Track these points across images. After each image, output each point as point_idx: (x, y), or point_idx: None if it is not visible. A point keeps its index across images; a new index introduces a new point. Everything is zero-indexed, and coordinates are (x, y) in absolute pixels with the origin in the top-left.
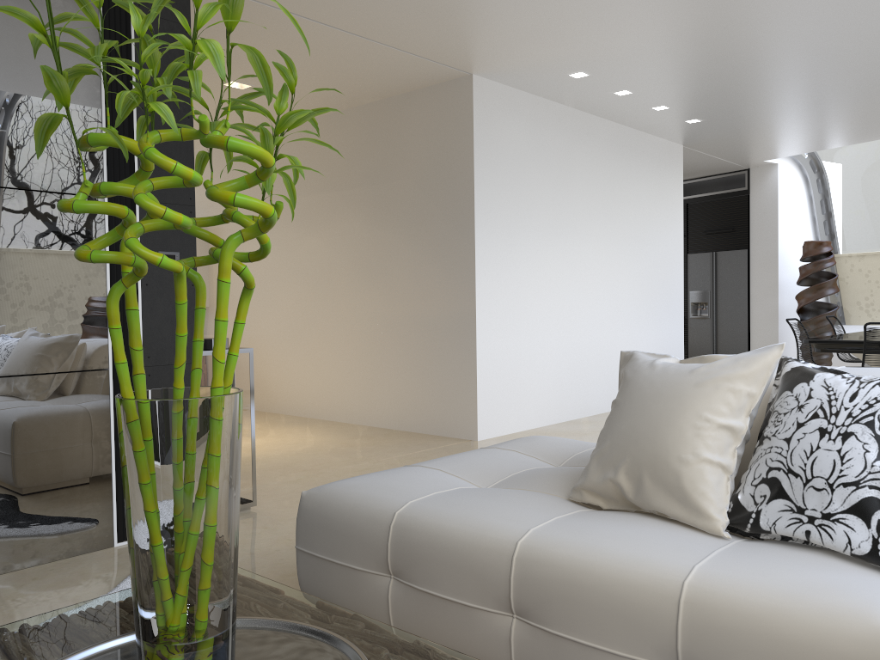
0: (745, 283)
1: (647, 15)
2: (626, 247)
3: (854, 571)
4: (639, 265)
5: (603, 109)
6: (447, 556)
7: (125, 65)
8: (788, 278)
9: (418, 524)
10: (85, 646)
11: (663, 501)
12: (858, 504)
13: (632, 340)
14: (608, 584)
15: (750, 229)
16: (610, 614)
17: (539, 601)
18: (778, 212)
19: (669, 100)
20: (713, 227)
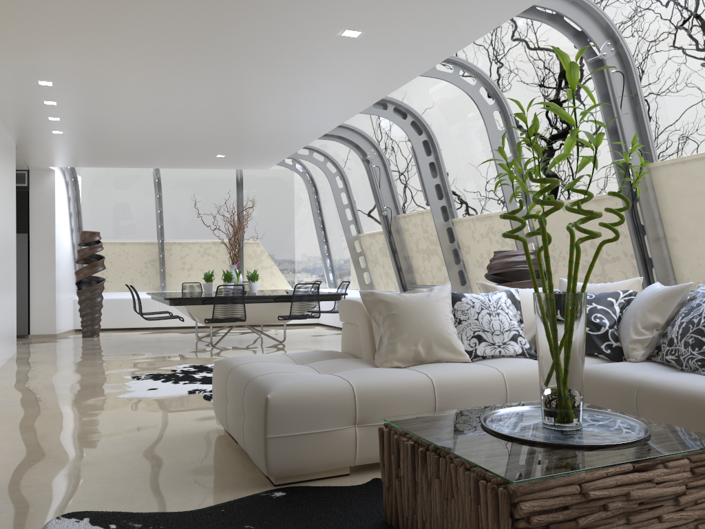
0: (26, 260)
1: (159, 70)
2: (3, 225)
3: (522, 359)
4: (6, 242)
5: (11, 108)
6: (398, 399)
7: (643, 174)
8: (60, 257)
9: (372, 388)
10: (494, 437)
11: (443, 353)
12: (512, 336)
13: (5, 306)
14: (478, 384)
15: (30, 217)
16: (482, 396)
17: (450, 403)
18: (55, 207)
19: (69, 116)
20: None
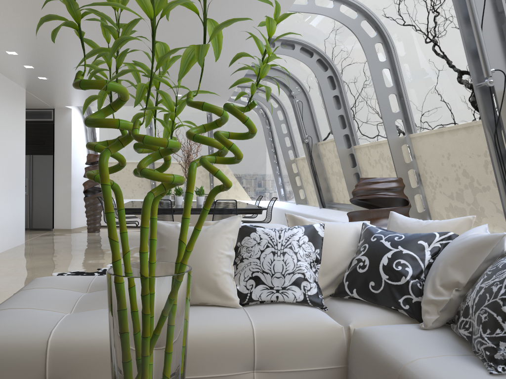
0: (51, 174)
1: None
2: None
3: (301, 308)
4: (4, 162)
5: None
6: (104, 357)
7: (264, 70)
8: (76, 172)
9: (73, 343)
10: None
11: (207, 296)
12: (295, 280)
13: (0, 210)
14: (216, 342)
15: (55, 143)
16: (219, 357)
17: None
18: (71, 136)
19: (37, 64)
20: (31, 140)
